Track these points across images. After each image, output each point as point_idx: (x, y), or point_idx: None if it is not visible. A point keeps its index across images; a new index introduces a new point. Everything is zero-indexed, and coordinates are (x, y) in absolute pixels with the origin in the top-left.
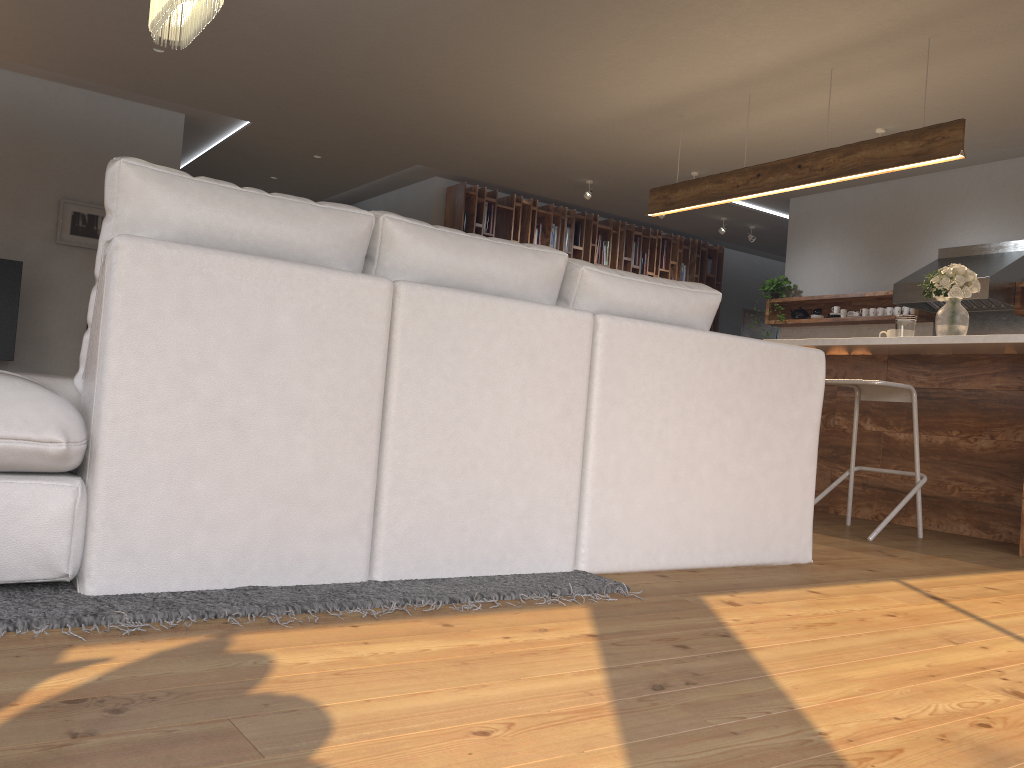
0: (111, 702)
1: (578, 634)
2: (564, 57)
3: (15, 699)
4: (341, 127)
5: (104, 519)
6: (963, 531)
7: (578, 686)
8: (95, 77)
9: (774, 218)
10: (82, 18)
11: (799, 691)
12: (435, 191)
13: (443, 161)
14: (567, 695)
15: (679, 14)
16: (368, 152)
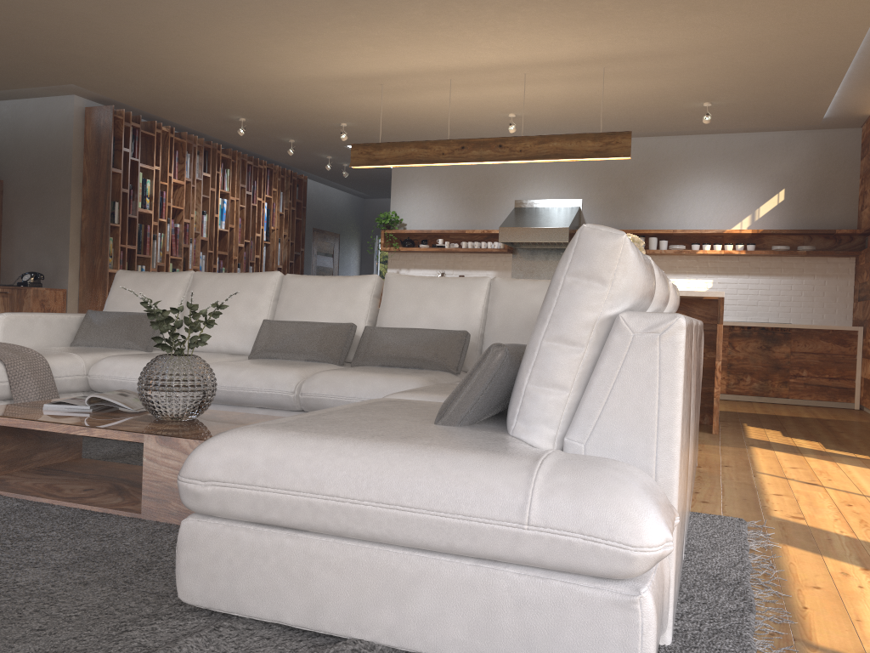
0: None
1: (860, 570)
2: (334, 28)
3: None
4: (17, 40)
5: (675, 574)
6: None
7: None
8: None
9: None
10: None
11: None
12: (74, 110)
13: (106, 85)
14: None
15: (463, 19)
16: (23, 66)
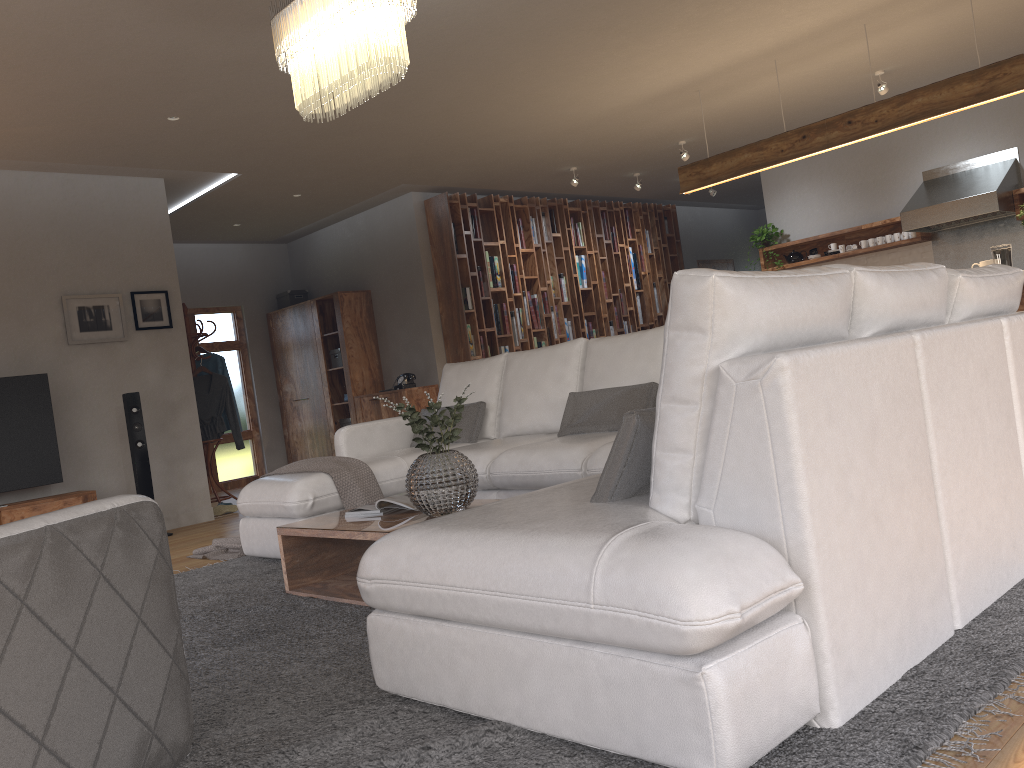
0: None
1: None
2: (611, 55)
3: None
4: (339, 161)
5: (831, 647)
6: None
7: None
8: (83, 158)
9: None
10: (100, 99)
11: None
12: (414, 207)
13: (431, 176)
14: None
15: None
16: (355, 181)
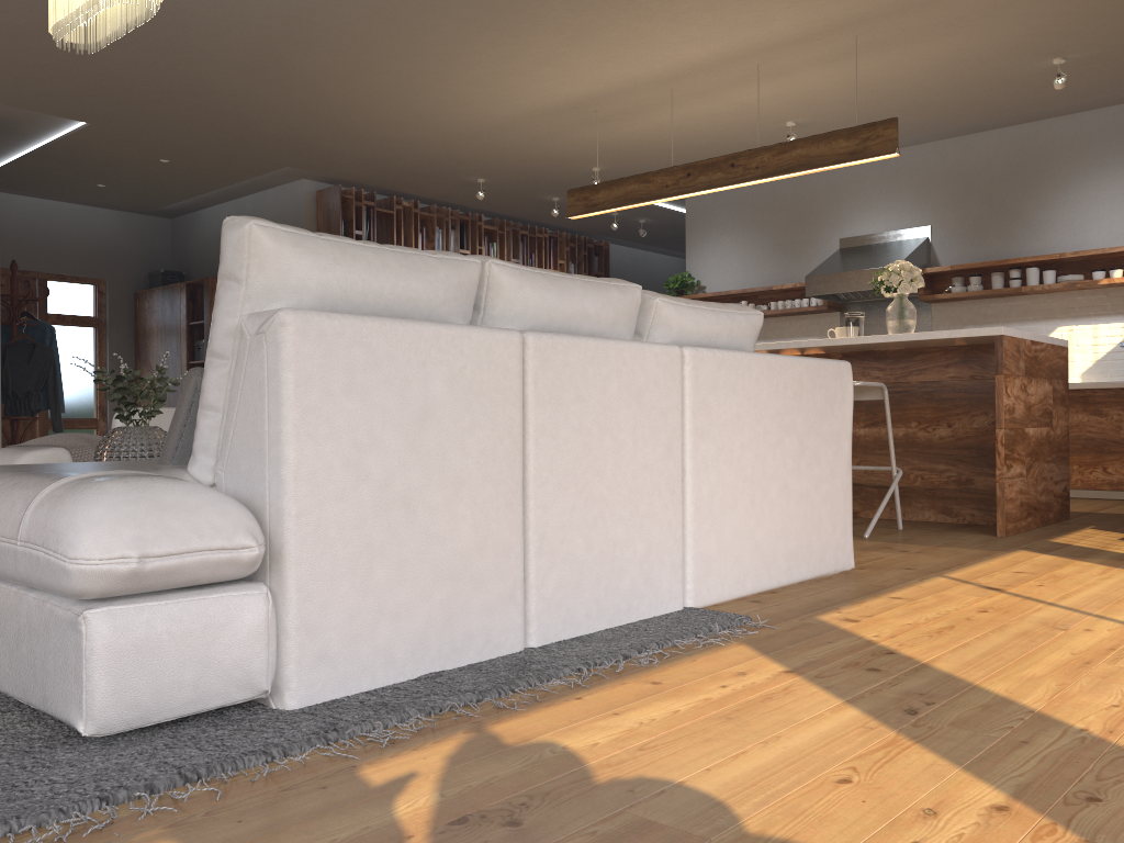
0: (493, 816)
1: (775, 672)
2: (485, 52)
3: (401, 831)
4: (203, 127)
5: (298, 624)
6: (928, 517)
7: (850, 722)
8: None
9: (666, 211)
10: None
11: (1016, 695)
12: (304, 196)
13: (318, 162)
14: (855, 732)
15: (619, 10)
16: (230, 154)
